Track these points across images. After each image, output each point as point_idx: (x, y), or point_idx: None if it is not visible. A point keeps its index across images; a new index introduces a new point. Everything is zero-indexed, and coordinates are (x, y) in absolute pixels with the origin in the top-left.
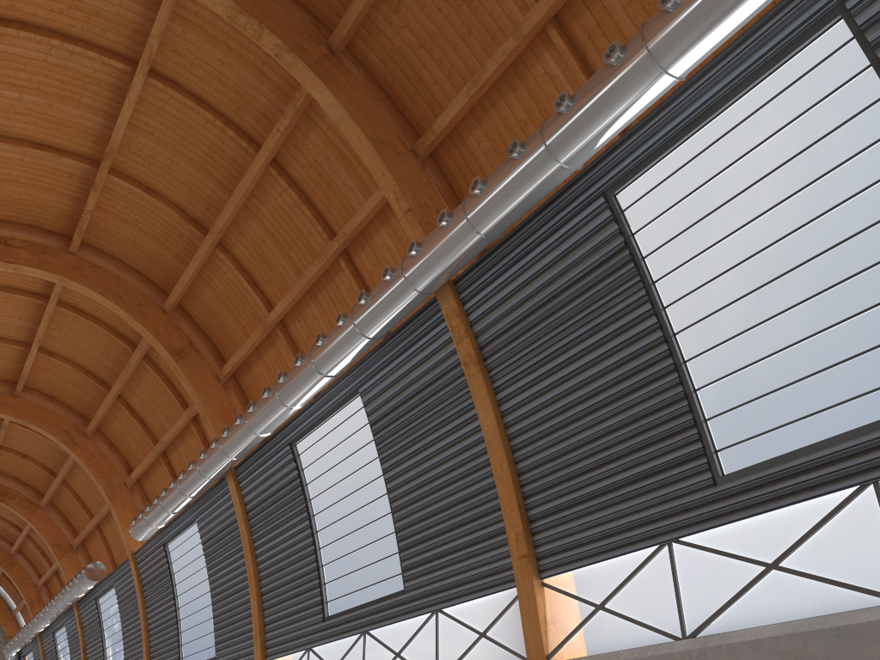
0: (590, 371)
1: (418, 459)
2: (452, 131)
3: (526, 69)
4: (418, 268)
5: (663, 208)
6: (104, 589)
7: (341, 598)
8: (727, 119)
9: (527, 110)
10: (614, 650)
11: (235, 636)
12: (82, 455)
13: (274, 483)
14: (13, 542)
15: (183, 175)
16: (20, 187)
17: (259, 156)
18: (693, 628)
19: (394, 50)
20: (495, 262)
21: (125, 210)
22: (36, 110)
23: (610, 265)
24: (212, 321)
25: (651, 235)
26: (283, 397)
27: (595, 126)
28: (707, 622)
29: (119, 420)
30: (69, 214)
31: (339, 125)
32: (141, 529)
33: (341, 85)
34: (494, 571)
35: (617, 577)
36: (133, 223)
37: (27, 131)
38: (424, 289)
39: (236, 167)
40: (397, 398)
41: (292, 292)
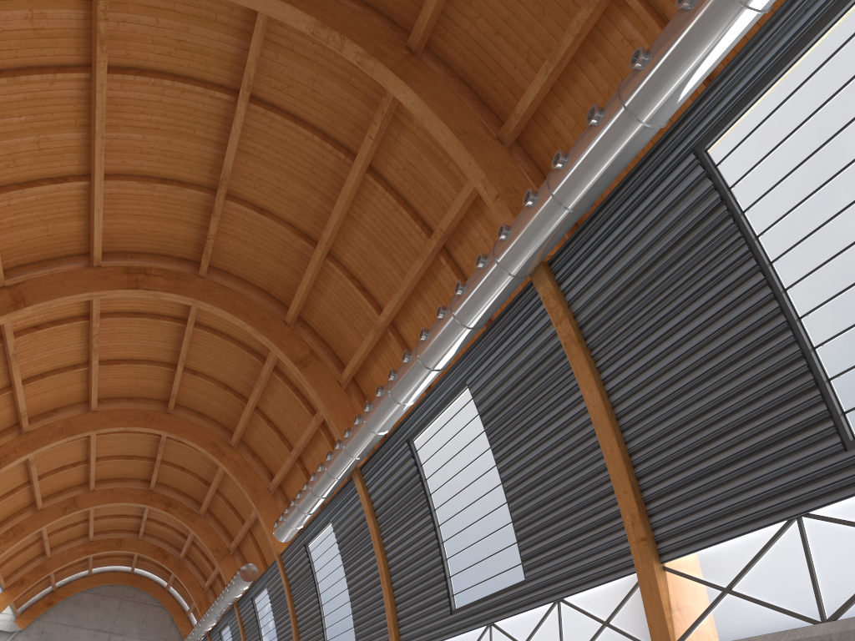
0: (696, 339)
1: (529, 446)
2: (536, 114)
3: (604, 38)
4: (508, 251)
5: (759, 156)
6: (258, 590)
7: (466, 591)
8: (823, 48)
9: (609, 80)
10: (745, 636)
11: (373, 631)
12: (228, 465)
13: (396, 480)
14: (181, 549)
15: (290, 193)
16: (152, 221)
17: (355, 165)
18: (833, 610)
19: (471, 41)
20: (587, 237)
21: (243, 232)
22: (158, 148)
23: (707, 225)
24: (330, 330)
25: (749, 186)
26: (394, 394)
27: (674, 78)
28: (849, 603)
29: (258, 430)
30: (196, 241)
31: (423, 122)
32: (282, 531)
33: (422, 83)
34: (613, 556)
35: (743, 557)
36: (252, 244)
37: (152, 169)
38: (517, 272)
39: (337, 178)
40: (503, 386)
41: (398, 293)
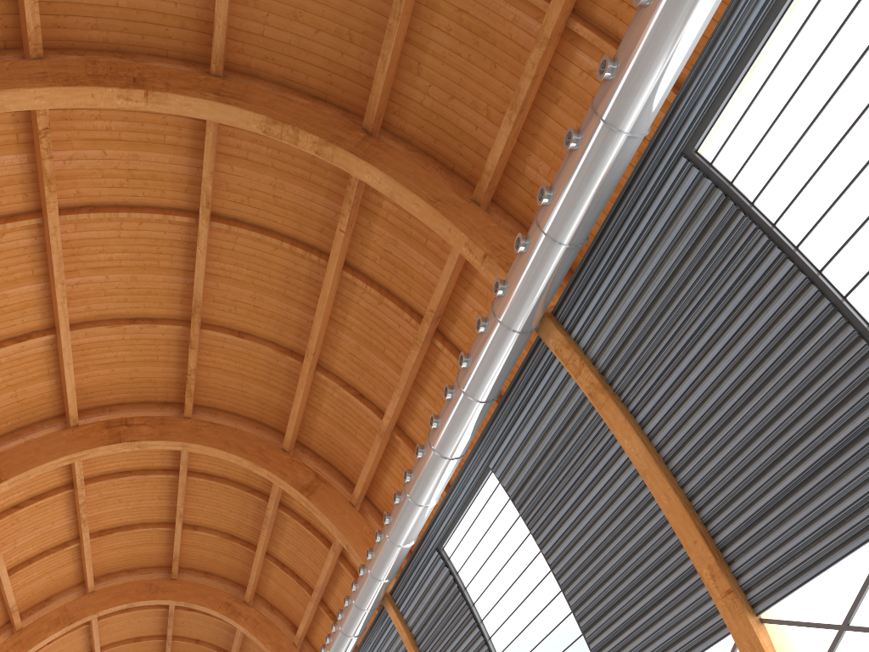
0: (734, 351)
1: (573, 520)
2: (507, 169)
3: (561, 75)
4: (509, 306)
5: (755, 141)
6: None
7: None
8: (795, 15)
9: (575, 116)
10: None
11: None
12: (246, 624)
13: (432, 597)
14: None
15: (268, 309)
16: (127, 367)
17: (330, 263)
18: None
19: (427, 112)
20: (589, 275)
21: (225, 361)
22: (123, 286)
23: (717, 226)
24: (332, 448)
25: (752, 174)
26: (414, 496)
27: (648, 77)
28: None
29: (272, 579)
30: (176, 380)
31: (393, 198)
32: None
33: (385, 160)
34: (697, 622)
35: (853, 583)
36: (236, 372)
37: (120, 310)
38: (522, 327)
39: (314, 283)
40: (531, 460)
41: (398, 390)
